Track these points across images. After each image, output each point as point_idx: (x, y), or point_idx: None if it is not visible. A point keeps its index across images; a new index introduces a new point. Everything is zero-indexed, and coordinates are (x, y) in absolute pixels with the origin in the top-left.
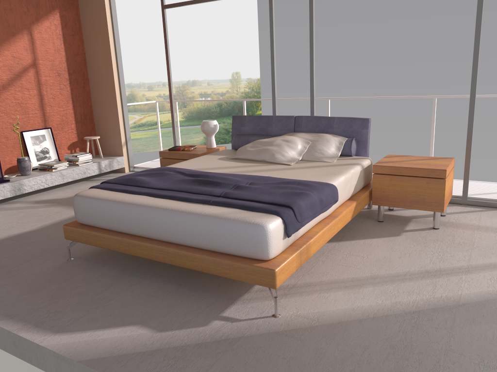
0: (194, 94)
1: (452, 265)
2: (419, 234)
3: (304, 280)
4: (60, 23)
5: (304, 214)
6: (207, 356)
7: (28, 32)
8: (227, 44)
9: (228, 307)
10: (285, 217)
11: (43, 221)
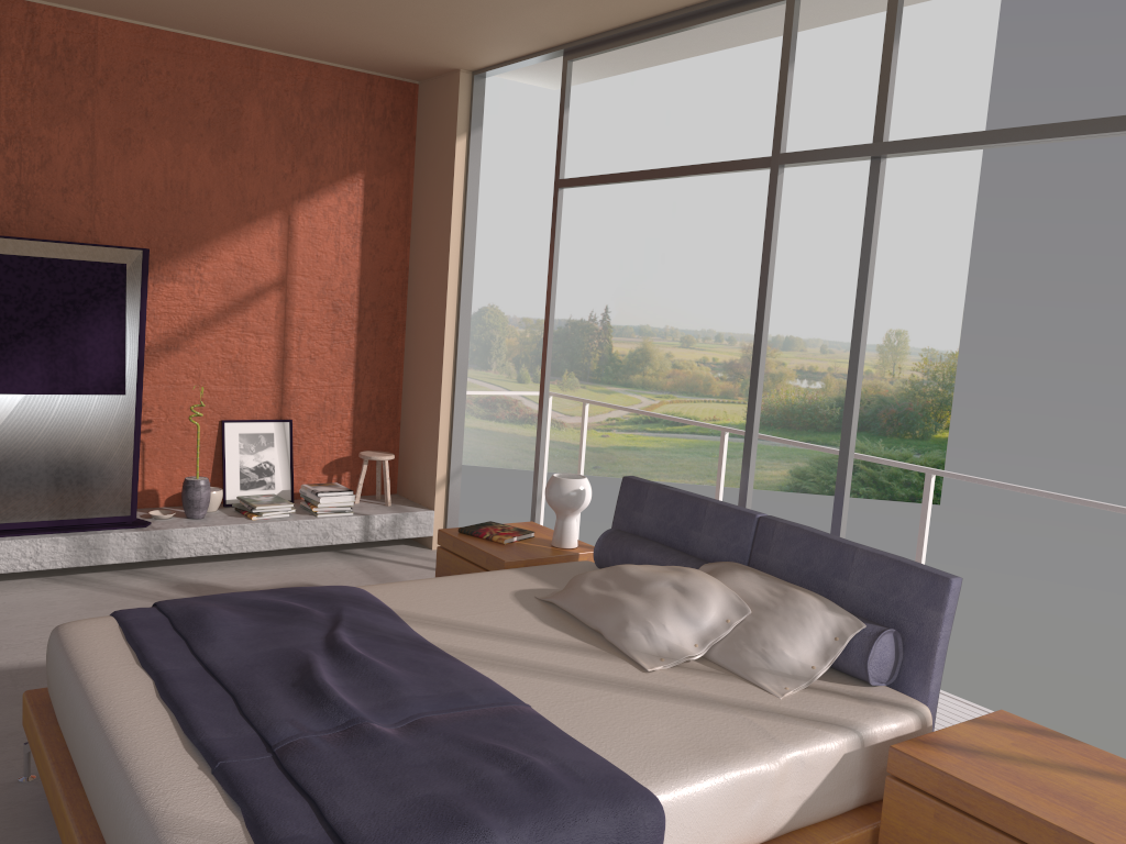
0: (785, 369)
1: None
2: None
3: None
4: (361, 202)
5: None
6: None
7: (284, 215)
8: (887, 263)
9: None
10: None
11: None
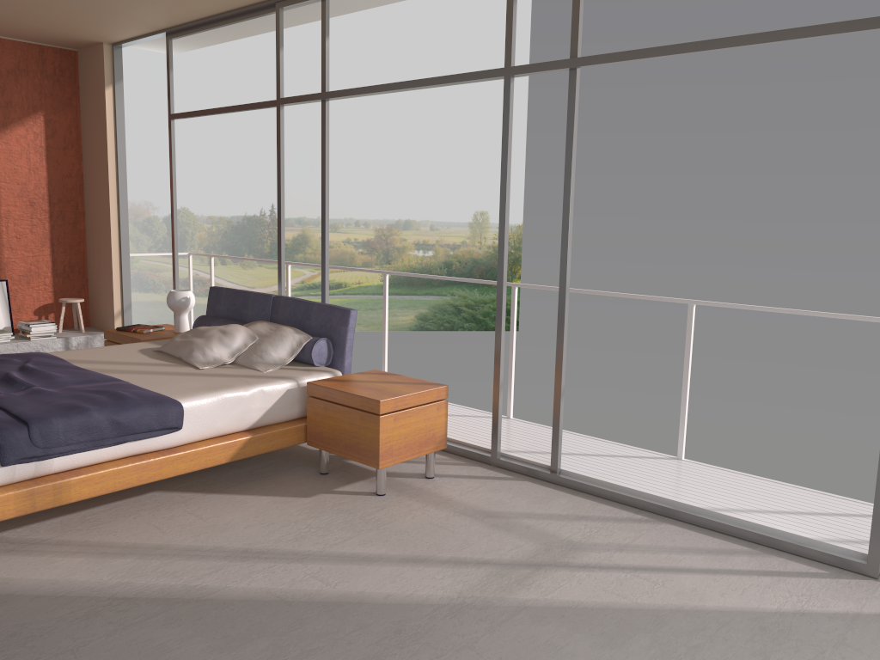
0: (407, 243)
1: (295, 548)
2: (340, 498)
3: (68, 536)
4: (44, 132)
5: (57, 437)
6: None
7: None
8: (471, 164)
9: None
10: (2, 436)
11: None
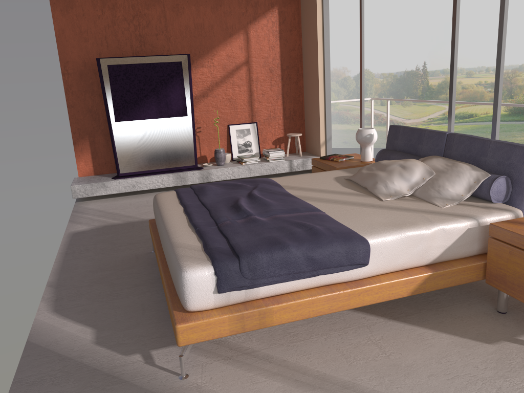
0: None
1: None
2: None
3: (271, 350)
4: (277, 20)
5: (261, 270)
6: (82, 384)
7: (244, 31)
8: None
9: (167, 346)
10: (218, 268)
11: None
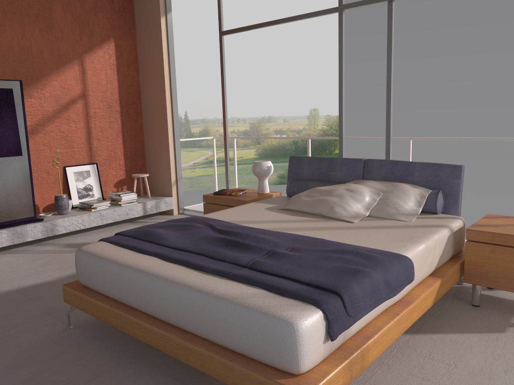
0: (269, 131)
1: None
2: None
3: None
4: (114, 53)
5: (359, 304)
6: None
7: (79, 61)
8: (306, 79)
9: None
10: (328, 310)
11: (63, 271)
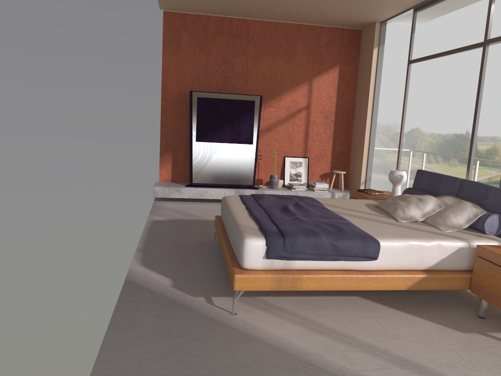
0: None
1: (445, 372)
2: (491, 342)
3: (297, 310)
4: (337, 76)
5: (298, 248)
6: (164, 306)
7: (308, 83)
8: None
9: (223, 296)
10: (269, 240)
11: None
